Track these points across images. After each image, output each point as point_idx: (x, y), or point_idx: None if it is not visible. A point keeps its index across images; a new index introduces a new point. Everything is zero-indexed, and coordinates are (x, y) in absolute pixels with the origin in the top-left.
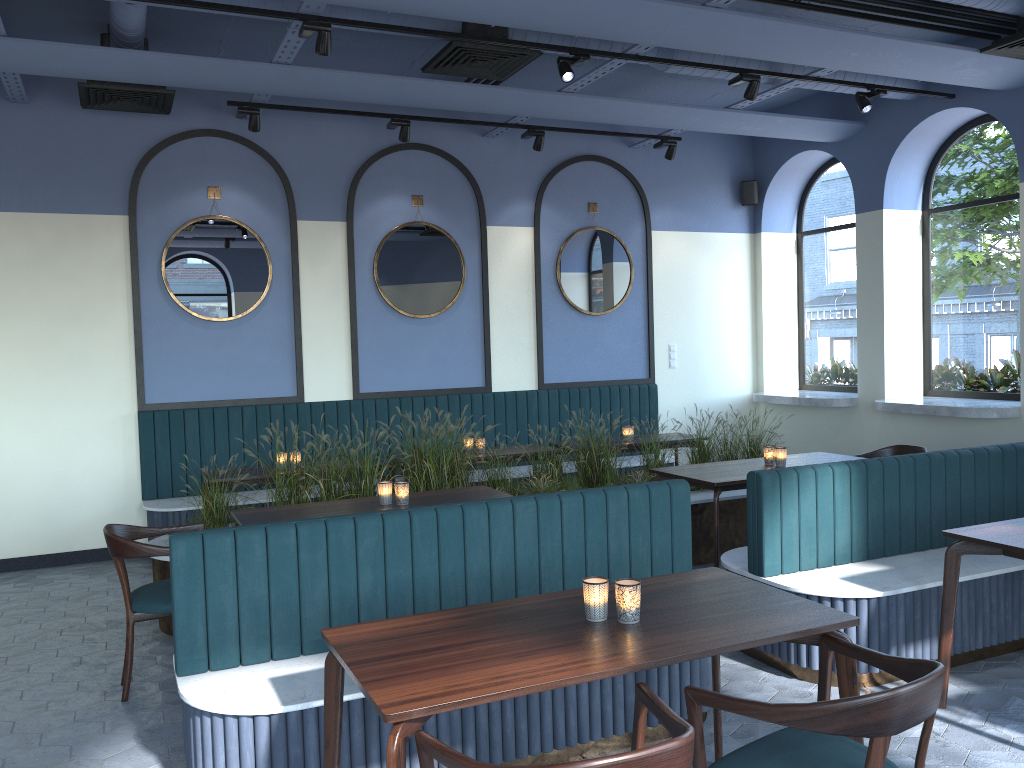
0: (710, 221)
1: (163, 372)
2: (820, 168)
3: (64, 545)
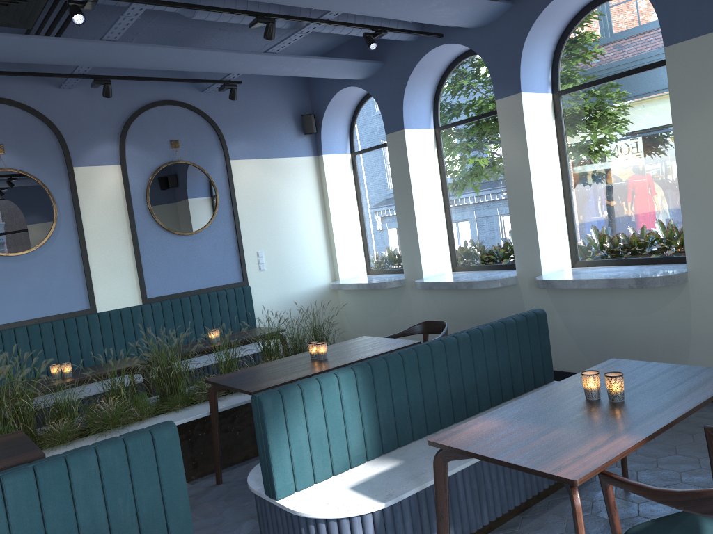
0: (280, 149)
1: None
2: (361, 101)
3: None
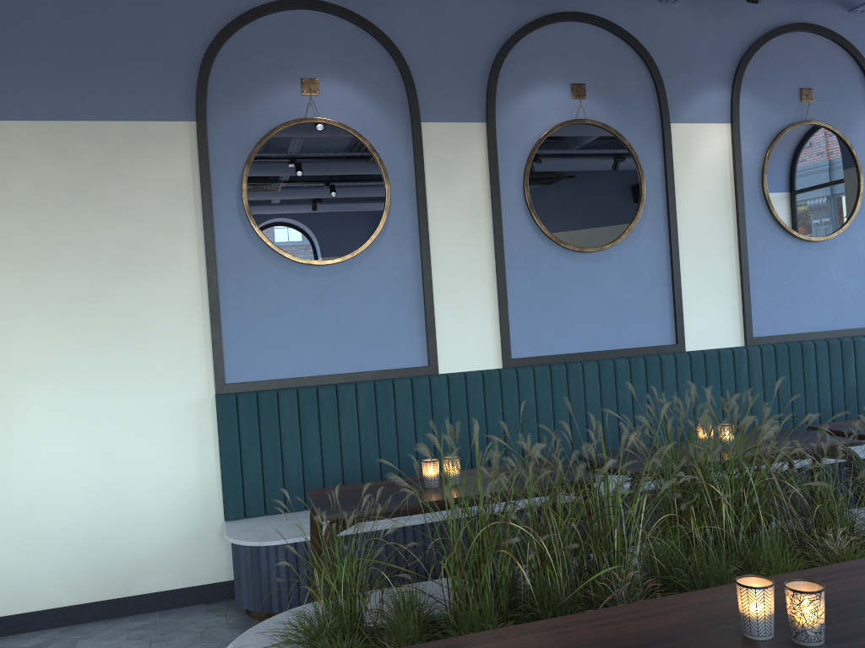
0: None
1: (248, 338)
2: None
3: (120, 588)
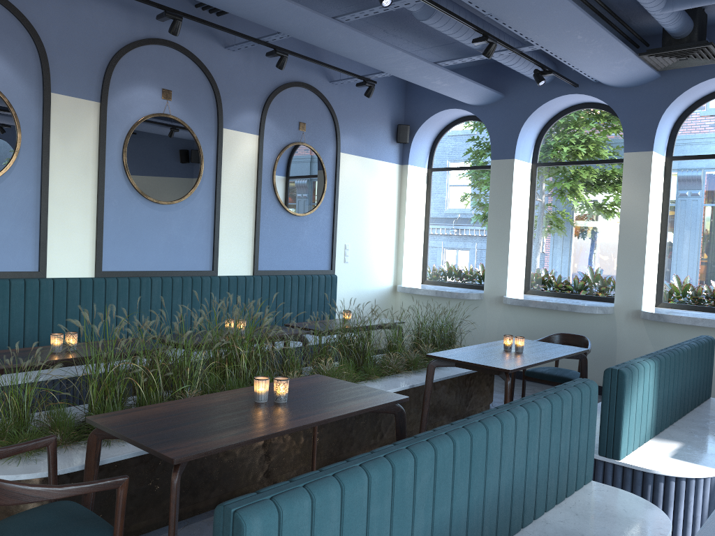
0: (377, 151)
1: None
2: (451, 123)
3: None
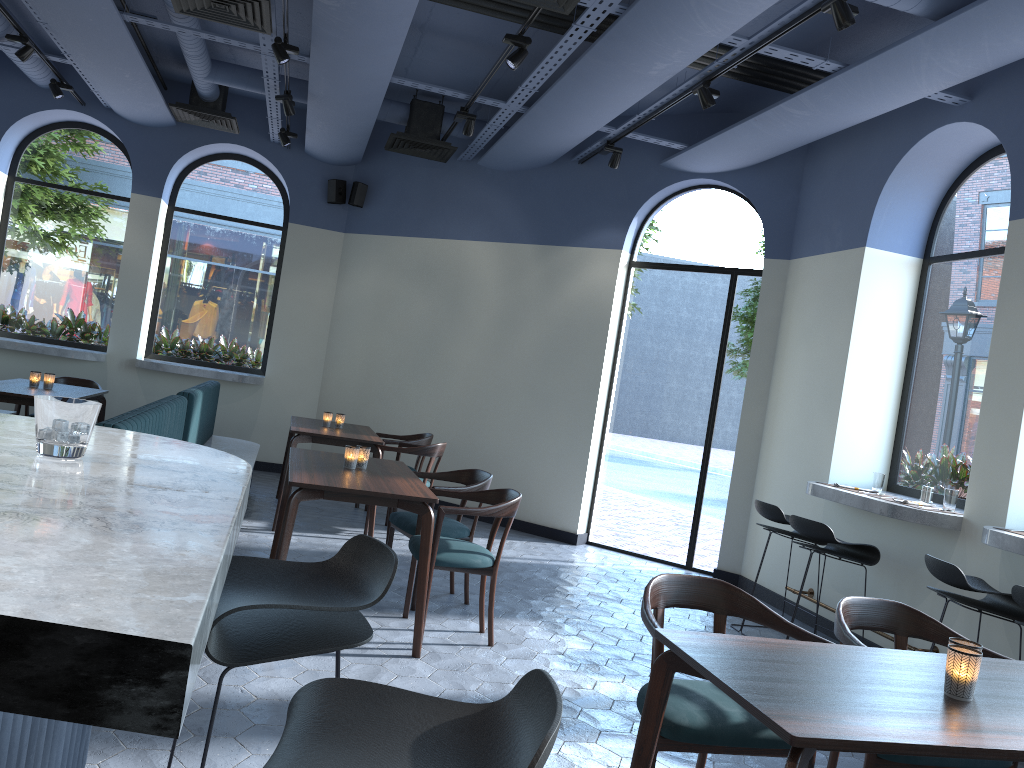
0: None
1: None
2: None
3: None
